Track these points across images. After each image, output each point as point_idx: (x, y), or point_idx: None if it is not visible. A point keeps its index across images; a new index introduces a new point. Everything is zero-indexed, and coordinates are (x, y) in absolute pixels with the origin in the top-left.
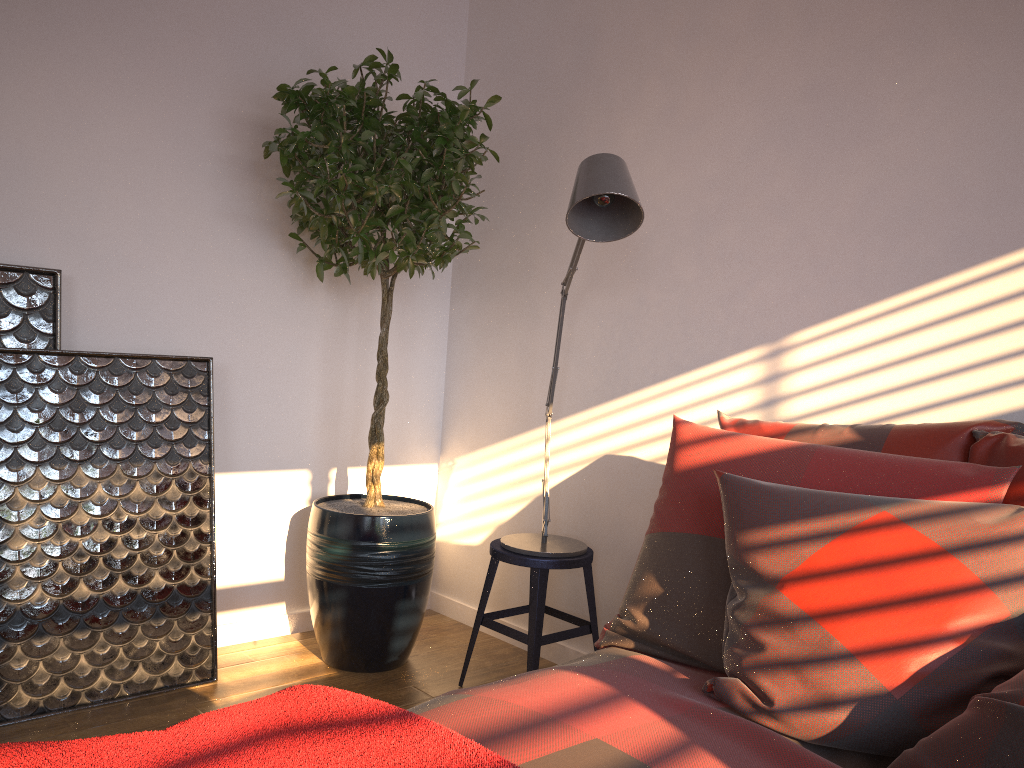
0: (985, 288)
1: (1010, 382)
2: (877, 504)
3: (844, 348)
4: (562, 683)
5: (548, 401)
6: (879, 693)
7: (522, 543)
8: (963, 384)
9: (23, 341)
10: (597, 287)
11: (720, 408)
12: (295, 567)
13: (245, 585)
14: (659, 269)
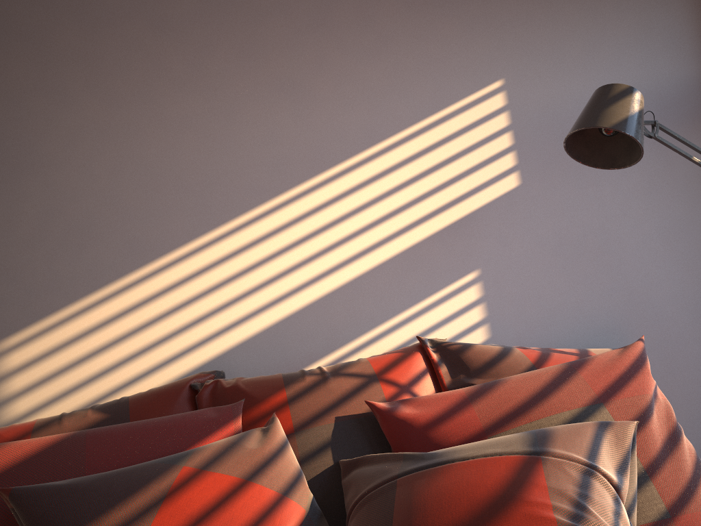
0: (160, 279)
1: (196, 344)
2: (175, 462)
3: (54, 345)
4: None
5: None
6: None
7: None
8: (162, 353)
9: None
10: None
11: None
12: None
13: None
14: None
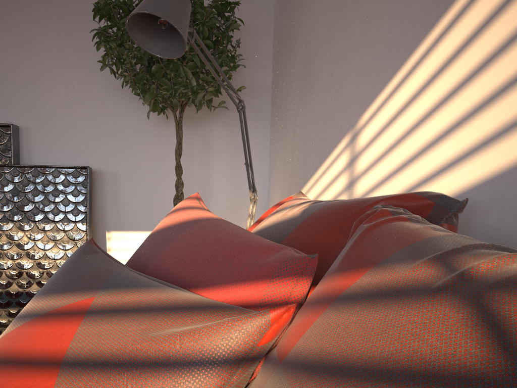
0: (464, 23)
1: (481, 142)
2: (103, 288)
3: (382, 125)
4: None
5: (252, 188)
6: None
7: None
8: (447, 151)
9: None
10: (300, 103)
11: (333, 191)
12: None
13: None
14: (317, 80)
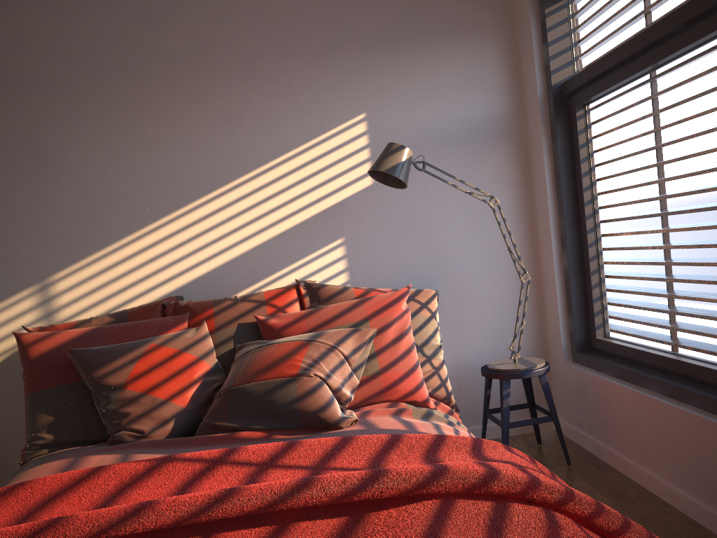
0: (146, 239)
1: (167, 279)
2: (147, 341)
3: (84, 278)
4: (44, 467)
5: None
6: (182, 410)
7: None
8: (148, 284)
9: None
10: None
11: (16, 325)
12: None
13: None
14: None
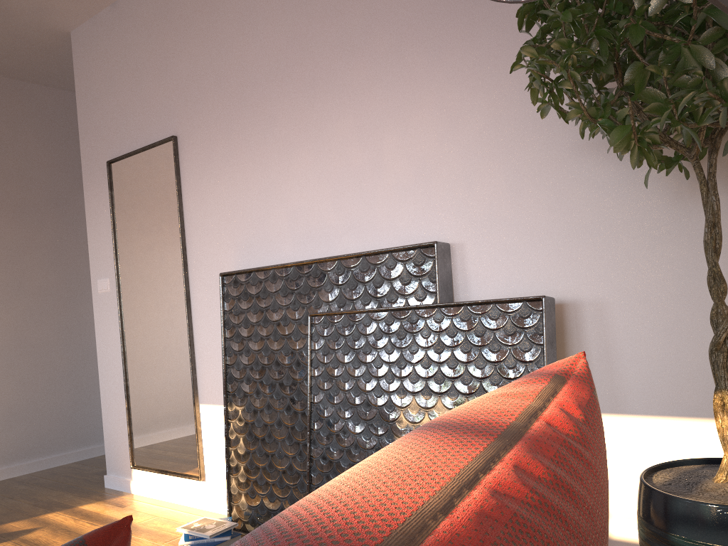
0: None
1: None
2: None
3: None
4: None
5: None
6: None
7: None
8: None
9: (419, 300)
10: None
11: None
12: None
13: None
14: None
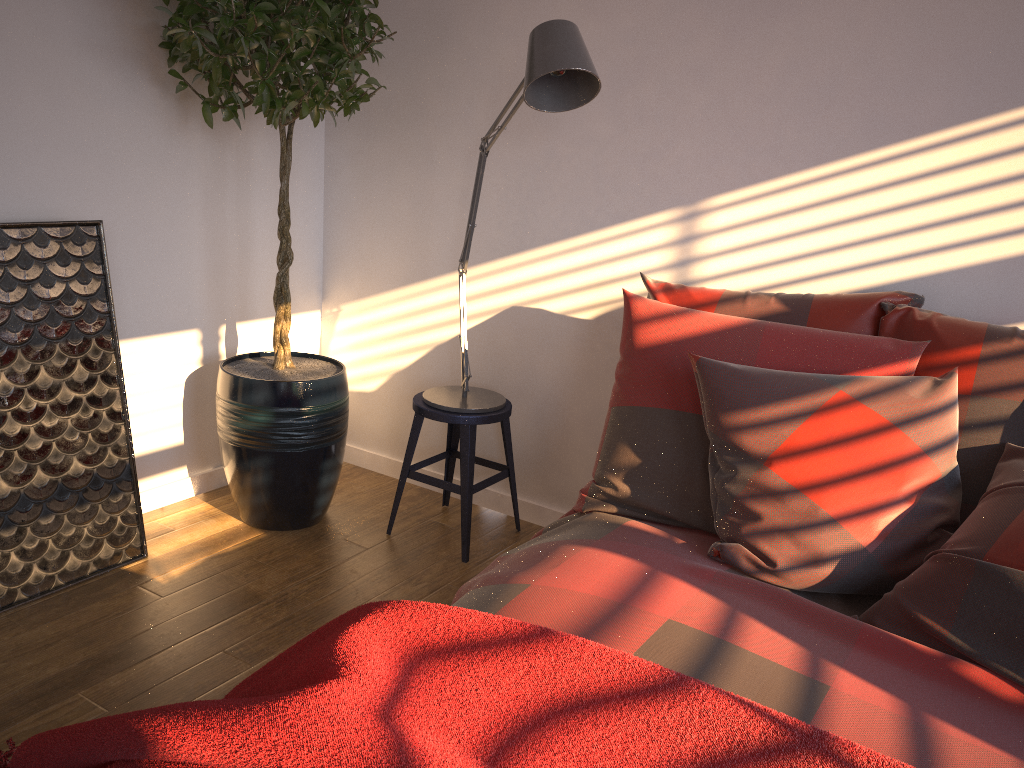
0: (890, 169)
1: (904, 255)
2: (833, 384)
3: (757, 215)
4: (598, 563)
5: (462, 257)
6: (857, 549)
7: (446, 399)
8: (863, 255)
9: None
10: (501, 135)
11: (633, 266)
12: (193, 430)
13: (147, 454)
14: (571, 122)
